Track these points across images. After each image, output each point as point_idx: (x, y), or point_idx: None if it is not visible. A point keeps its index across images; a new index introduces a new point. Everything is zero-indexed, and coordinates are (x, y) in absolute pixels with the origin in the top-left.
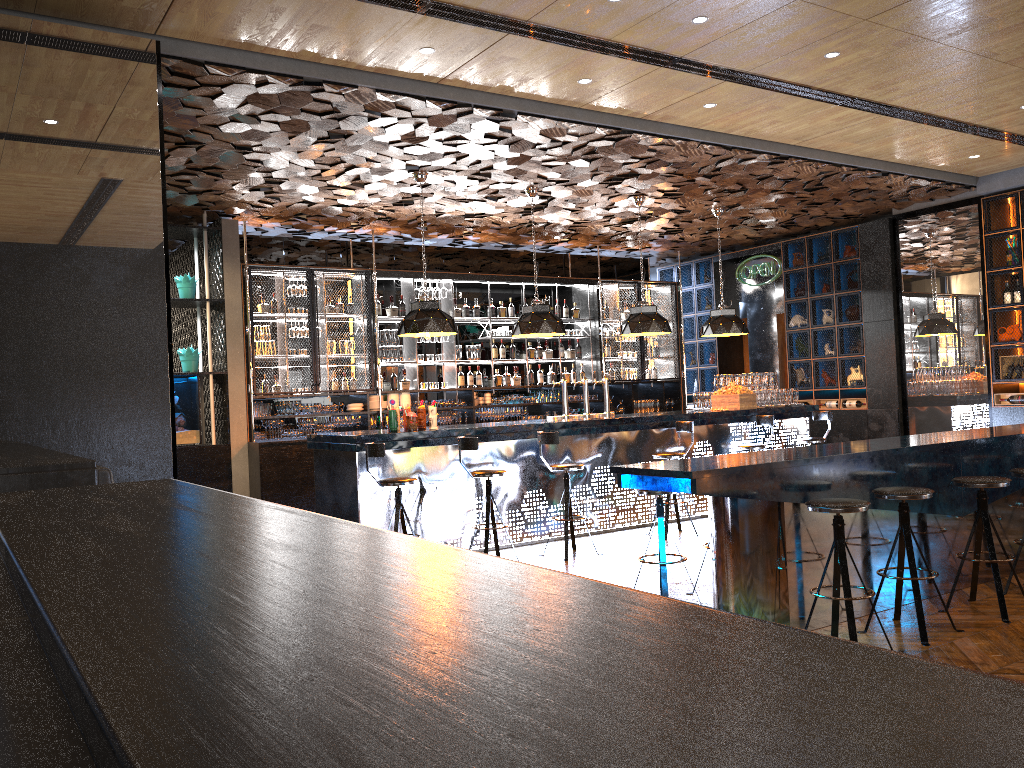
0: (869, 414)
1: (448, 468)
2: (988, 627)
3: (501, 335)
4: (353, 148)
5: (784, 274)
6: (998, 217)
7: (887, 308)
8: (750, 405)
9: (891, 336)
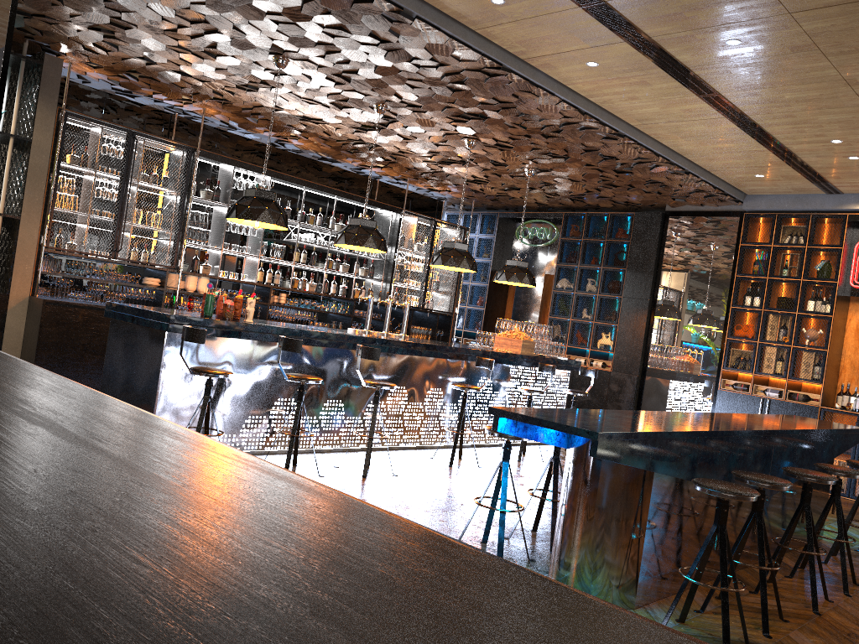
0: (612, 376)
1: (257, 364)
2: (806, 619)
3: (306, 241)
4: (225, 8)
5: (561, 241)
6: (752, 232)
7: (645, 289)
8: (529, 351)
9: (644, 313)
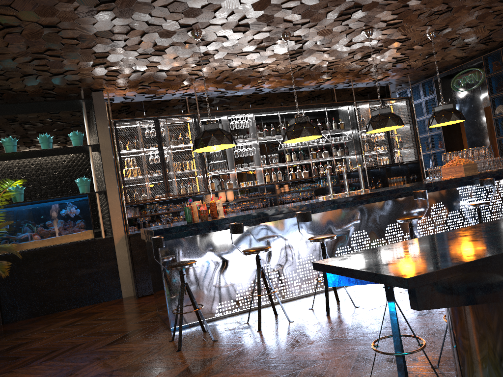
0: None
1: (234, 246)
2: None
3: (291, 146)
4: (129, 13)
5: (487, 78)
6: None
7: None
8: (473, 172)
9: None
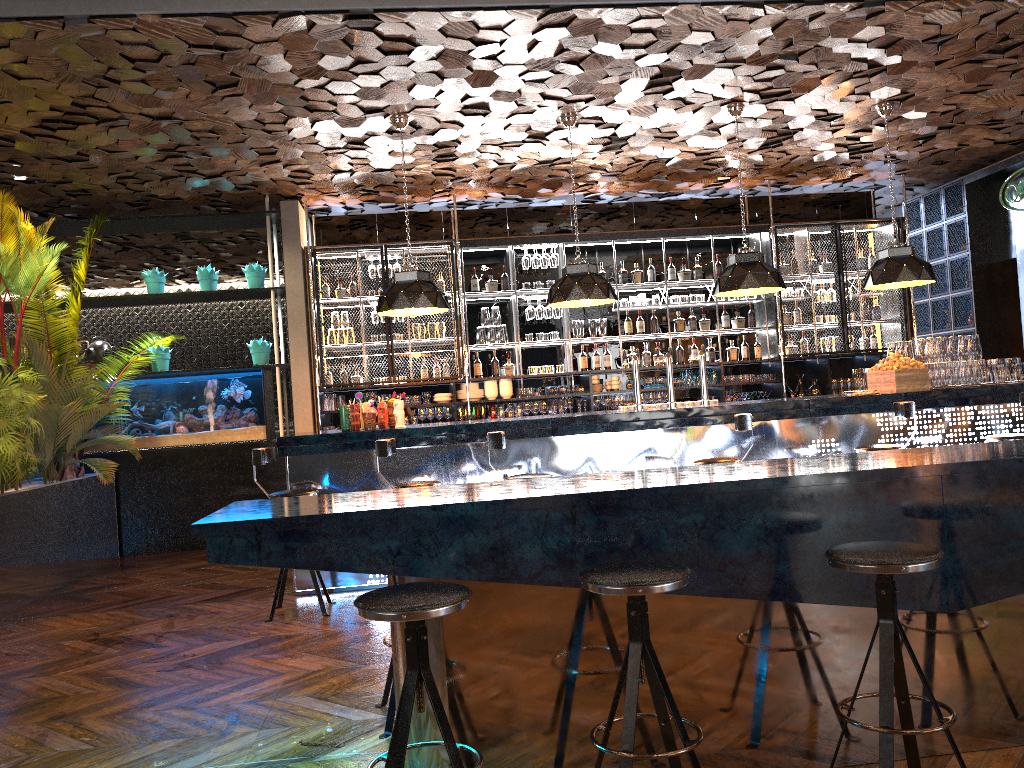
0: None
1: (410, 476)
2: None
3: (634, 305)
4: (269, 98)
5: None
6: None
7: None
8: (917, 386)
9: None
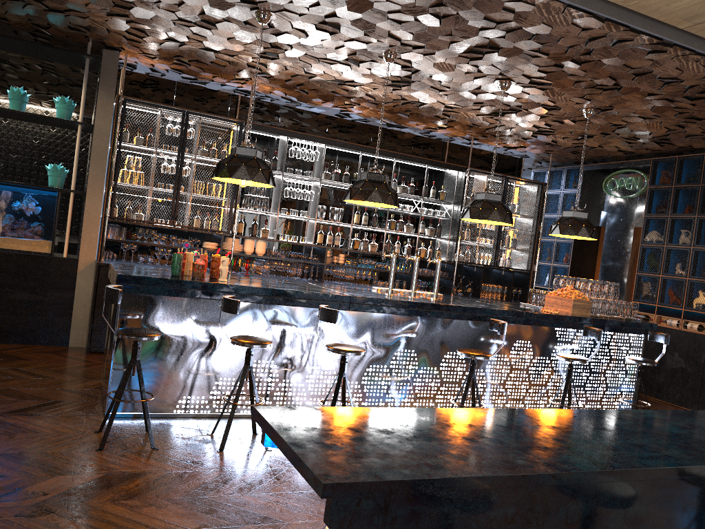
0: None
1: (227, 325)
2: None
3: None
4: None
5: (649, 190)
6: None
7: None
8: (583, 312)
9: None
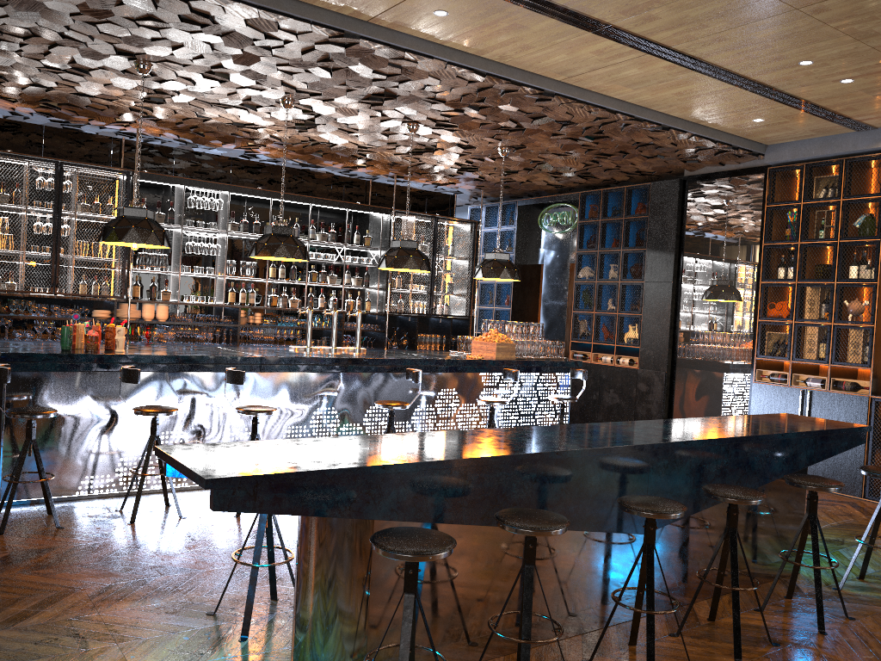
0: (639, 374)
1: (129, 397)
2: None
3: None
4: (31, 17)
5: (579, 225)
6: (784, 189)
7: (668, 270)
8: (508, 355)
9: (668, 298)
